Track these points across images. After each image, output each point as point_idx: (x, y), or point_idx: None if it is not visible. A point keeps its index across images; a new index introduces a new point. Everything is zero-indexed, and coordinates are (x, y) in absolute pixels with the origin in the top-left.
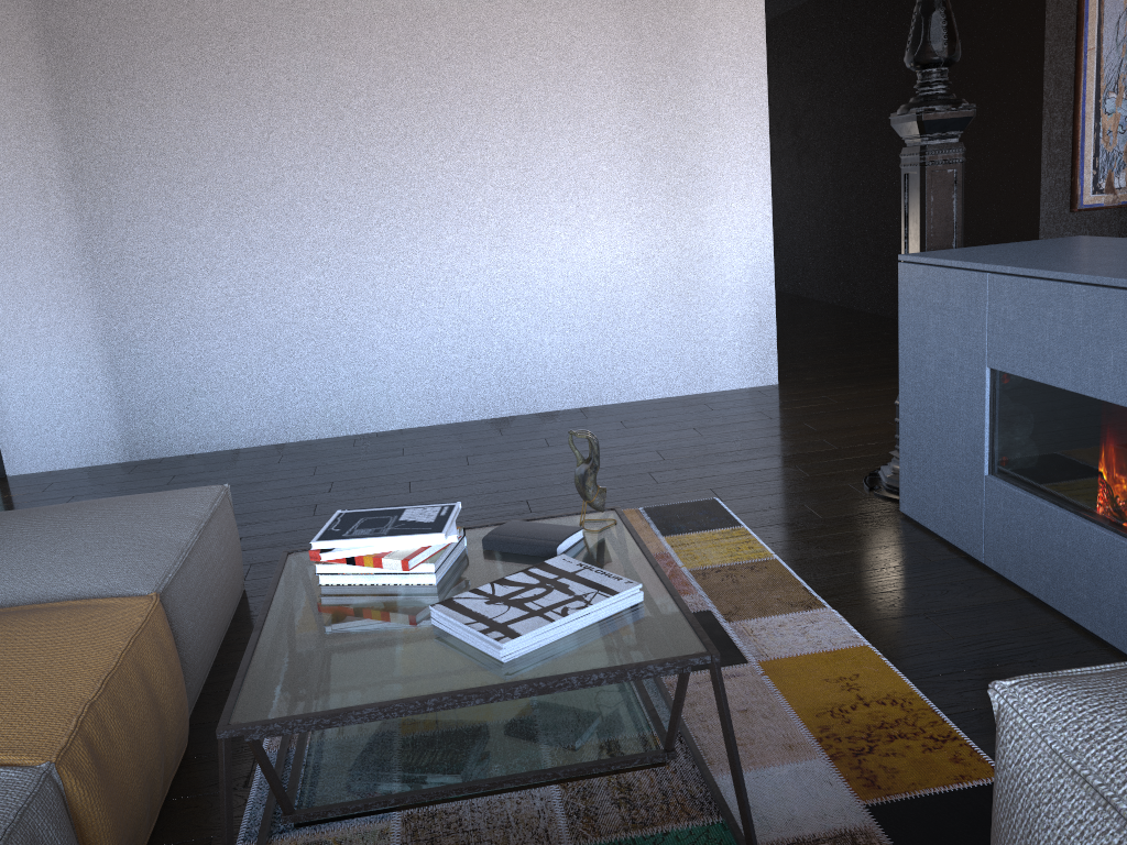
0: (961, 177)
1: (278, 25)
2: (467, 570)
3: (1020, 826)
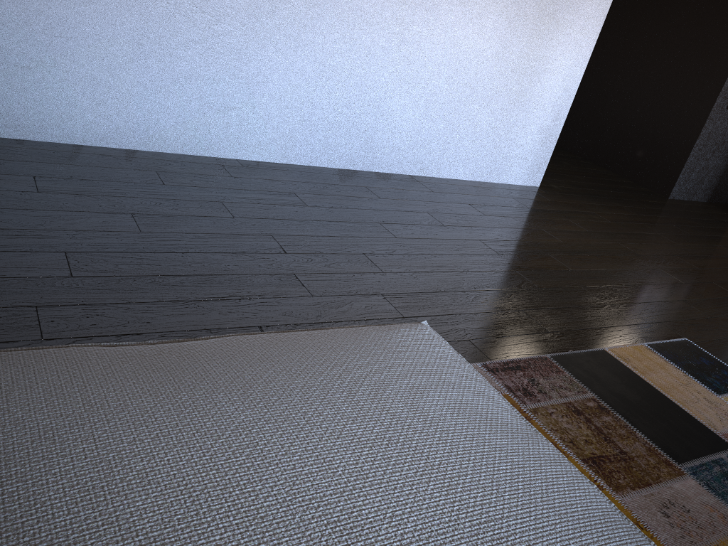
0: None
1: None
2: None
3: None
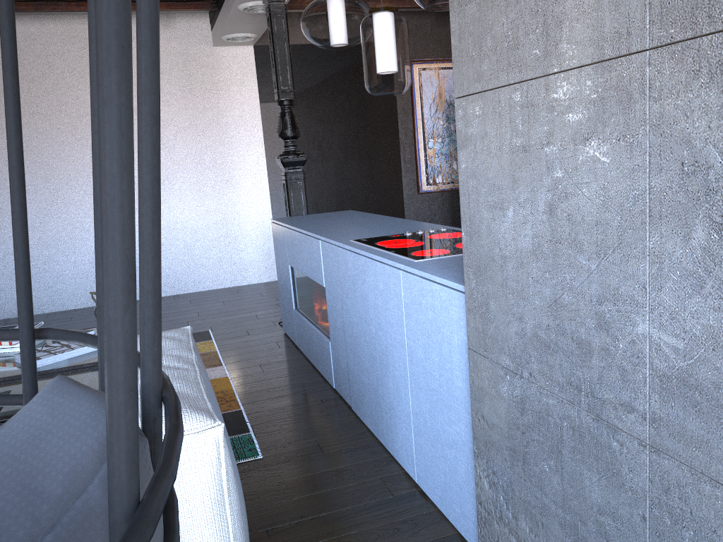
0: (304, 185)
1: (2, 103)
2: (40, 346)
3: None
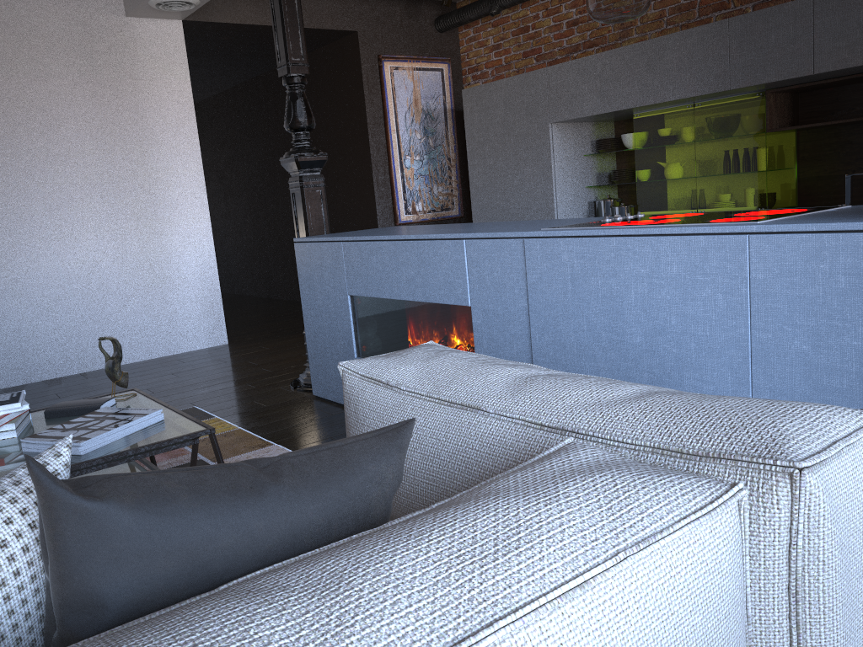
0: (324, 194)
1: None
2: (37, 428)
3: (353, 408)
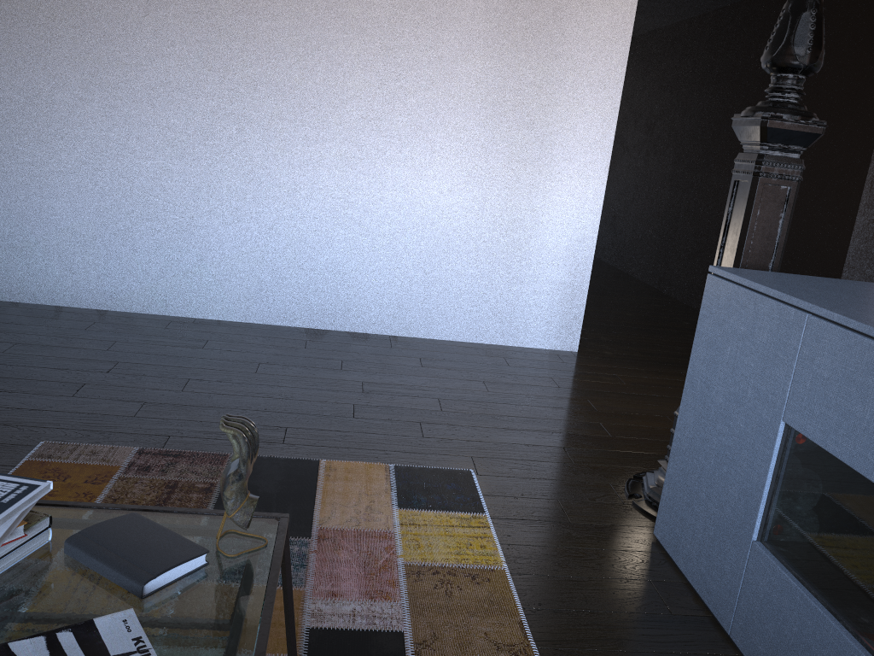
0: (794, 197)
1: None
2: (7, 593)
3: None
